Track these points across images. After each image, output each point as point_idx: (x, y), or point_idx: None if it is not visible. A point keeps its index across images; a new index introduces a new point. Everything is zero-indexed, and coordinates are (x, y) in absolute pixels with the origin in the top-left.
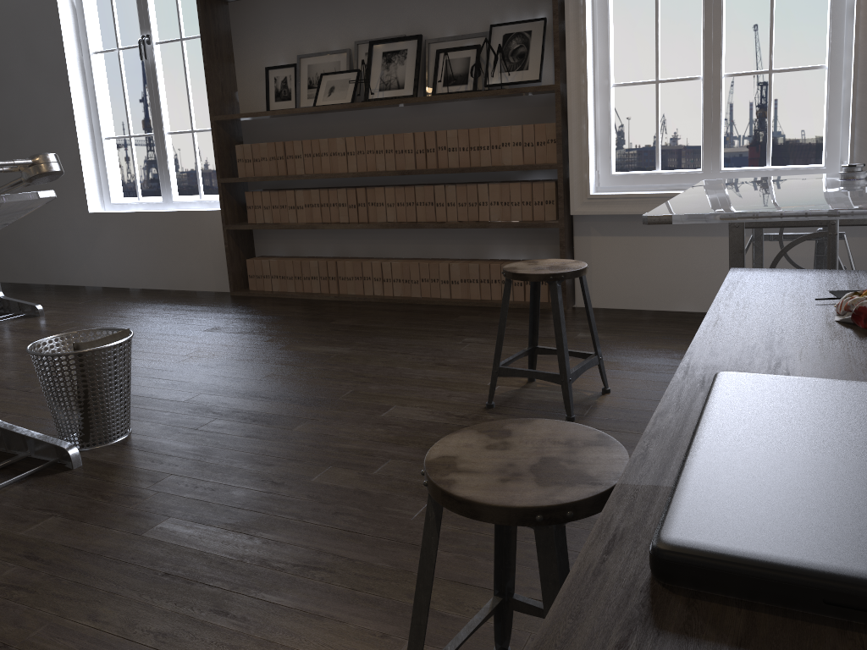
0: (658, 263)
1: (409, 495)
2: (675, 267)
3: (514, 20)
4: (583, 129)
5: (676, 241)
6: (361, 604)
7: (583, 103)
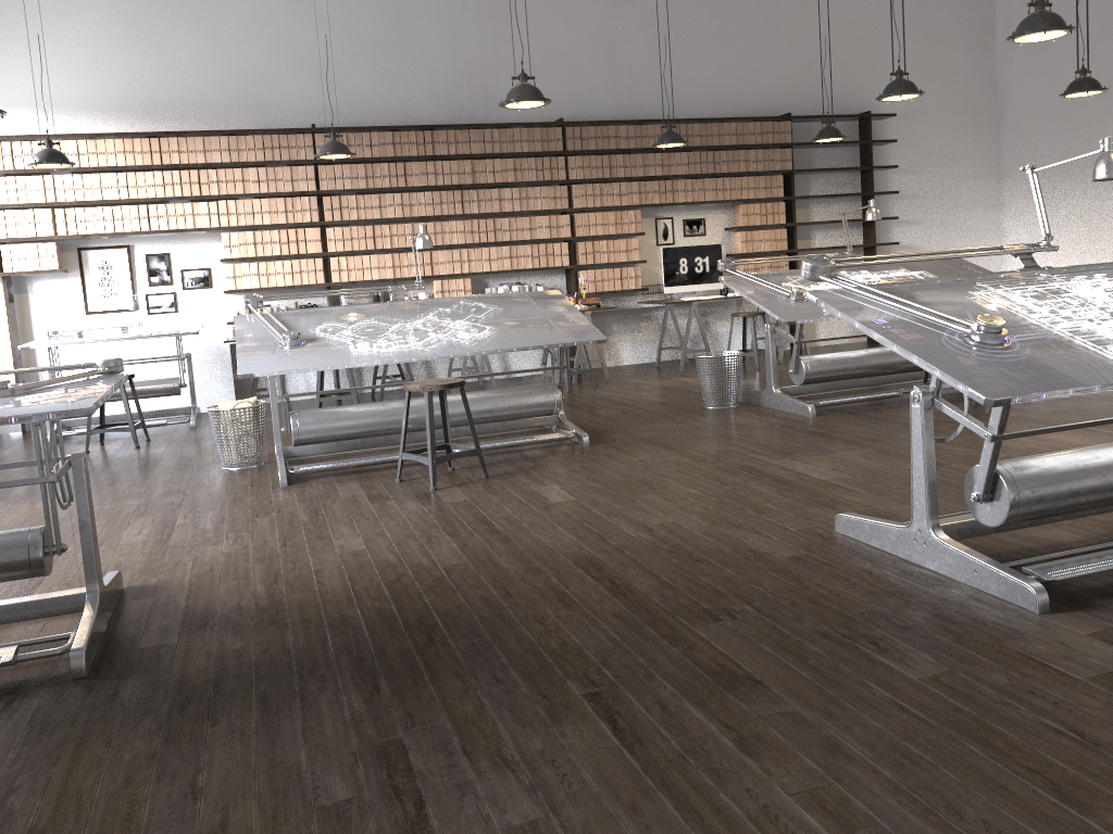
0: None
1: None
2: None
3: None
4: None
5: None
6: None
7: None
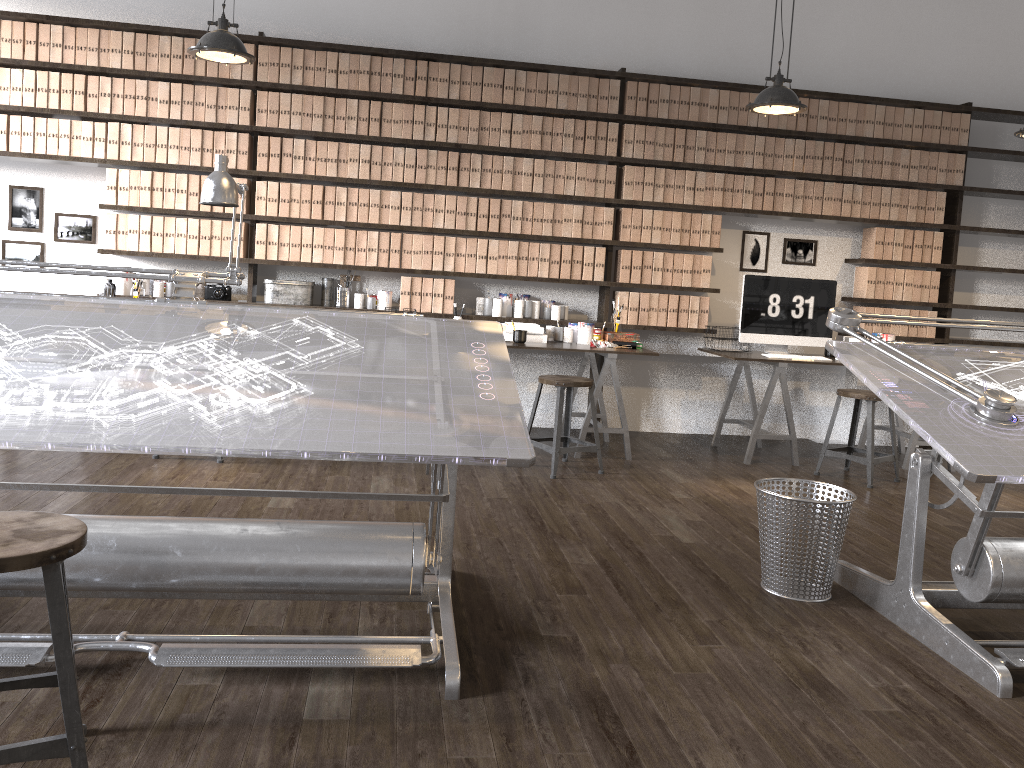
0: None
1: (5, 477)
2: None
3: None
4: None
5: None
6: (128, 473)
7: None
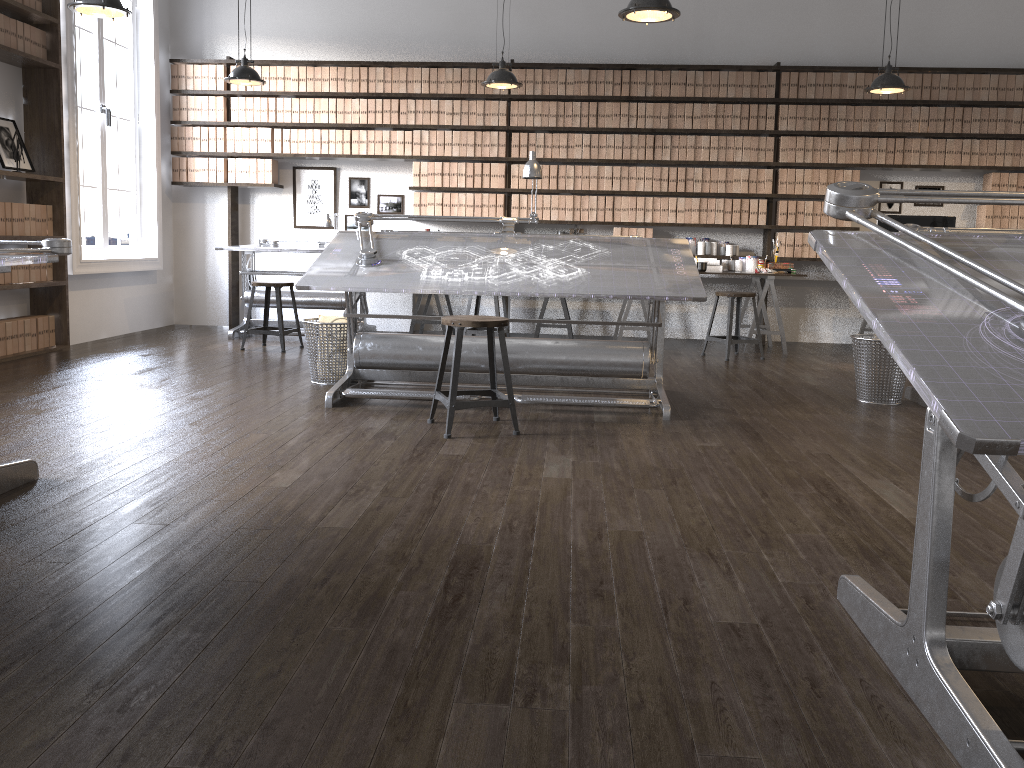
0: (93, 307)
1: None
2: (99, 309)
3: None
4: (78, 213)
5: (99, 292)
6: None
7: (77, 195)
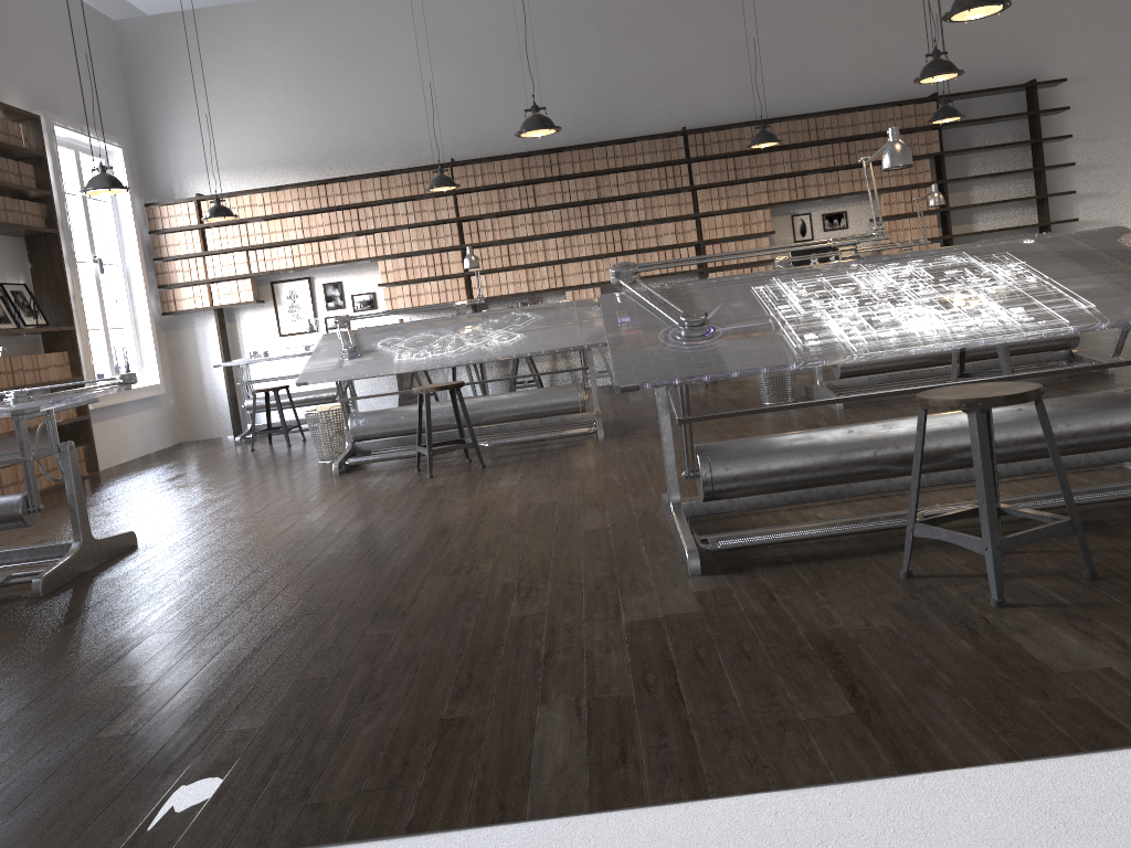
0: (112, 436)
1: None
2: (117, 436)
3: (10, 282)
4: (90, 354)
5: (115, 421)
6: None
7: (87, 338)
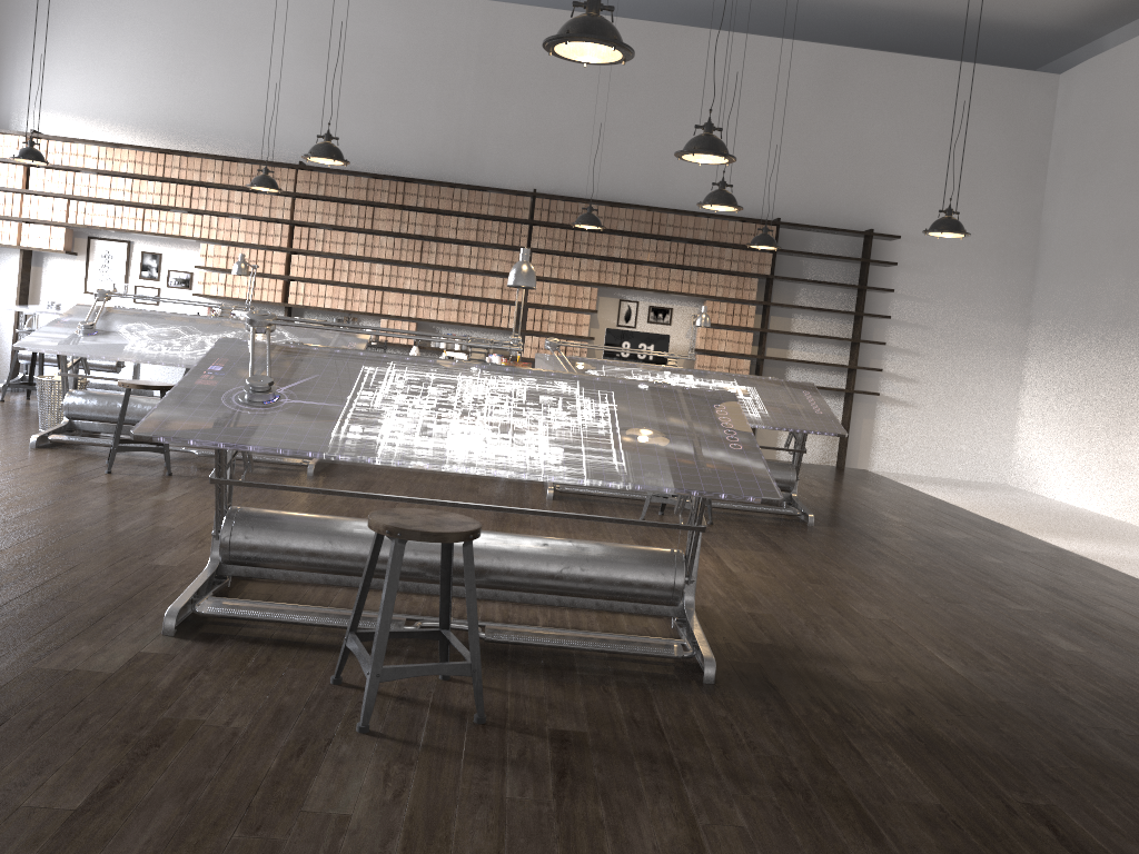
0: None
1: None
2: None
3: None
4: None
5: None
6: None
7: None
